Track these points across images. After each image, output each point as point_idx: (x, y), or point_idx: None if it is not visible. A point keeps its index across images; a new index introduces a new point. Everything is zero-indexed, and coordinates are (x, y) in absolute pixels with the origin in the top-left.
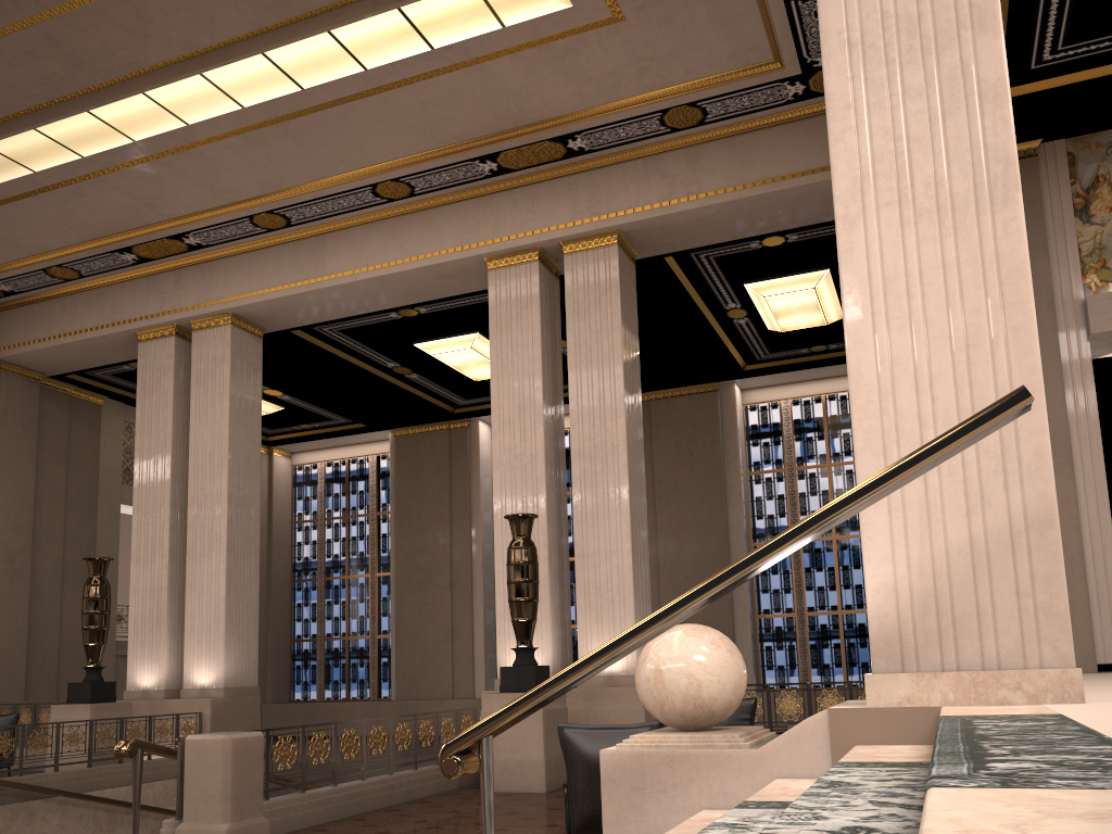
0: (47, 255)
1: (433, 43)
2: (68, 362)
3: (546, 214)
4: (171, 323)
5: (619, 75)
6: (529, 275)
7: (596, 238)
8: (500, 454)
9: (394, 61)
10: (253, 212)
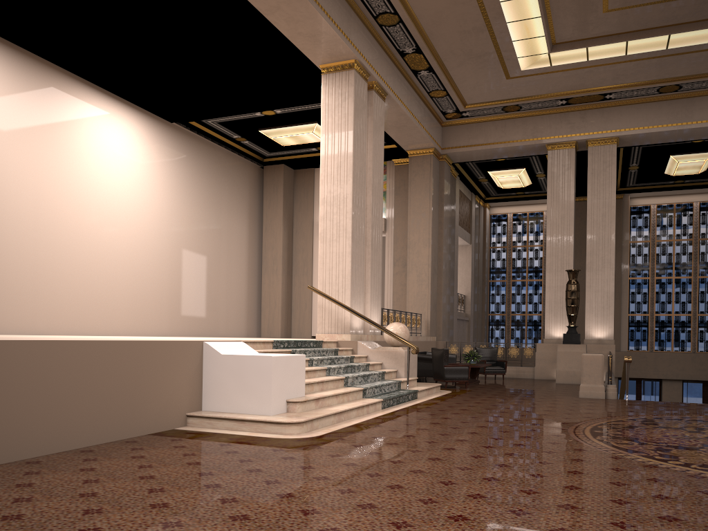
0: (516, 99)
1: None
2: (478, 156)
3: None
4: (575, 140)
5: None
6: None
7: None
8: None
9: None
10: (668, 84)
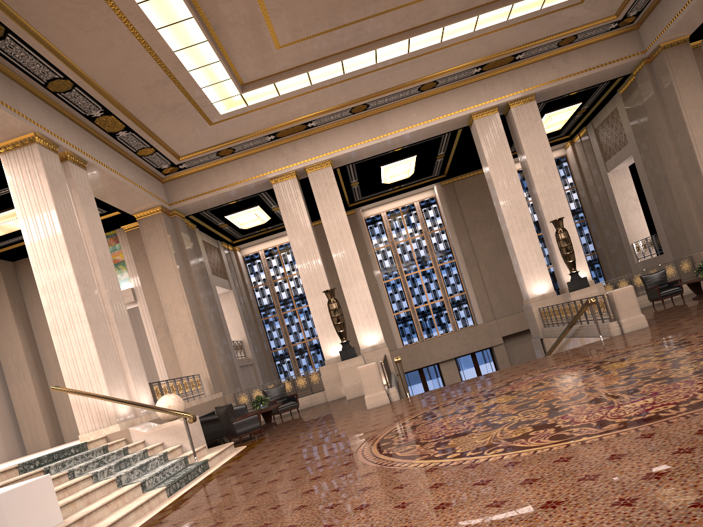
0: (227, 143)
1: (509, 18)
2: (209, 204)
3: (501, 90)
4: (294, 170)
5: (559, 25)
6: (495, 119)
7: (525, 98)
8: (503, 202)
9: (488, 26)
10: (357, 105)
